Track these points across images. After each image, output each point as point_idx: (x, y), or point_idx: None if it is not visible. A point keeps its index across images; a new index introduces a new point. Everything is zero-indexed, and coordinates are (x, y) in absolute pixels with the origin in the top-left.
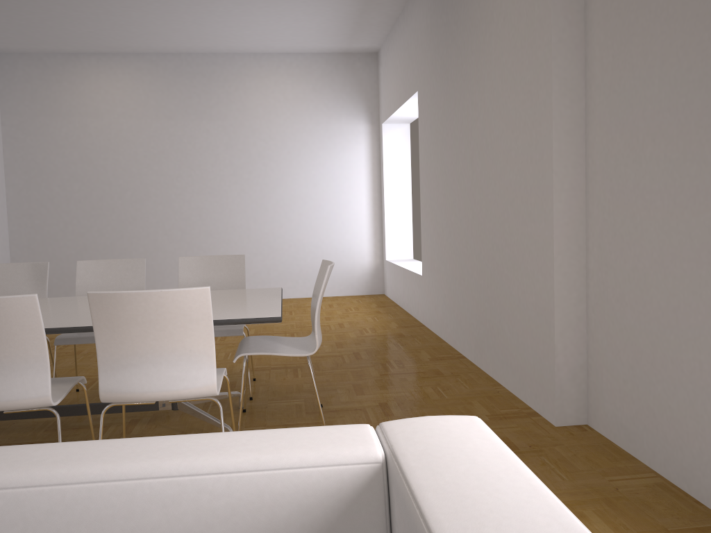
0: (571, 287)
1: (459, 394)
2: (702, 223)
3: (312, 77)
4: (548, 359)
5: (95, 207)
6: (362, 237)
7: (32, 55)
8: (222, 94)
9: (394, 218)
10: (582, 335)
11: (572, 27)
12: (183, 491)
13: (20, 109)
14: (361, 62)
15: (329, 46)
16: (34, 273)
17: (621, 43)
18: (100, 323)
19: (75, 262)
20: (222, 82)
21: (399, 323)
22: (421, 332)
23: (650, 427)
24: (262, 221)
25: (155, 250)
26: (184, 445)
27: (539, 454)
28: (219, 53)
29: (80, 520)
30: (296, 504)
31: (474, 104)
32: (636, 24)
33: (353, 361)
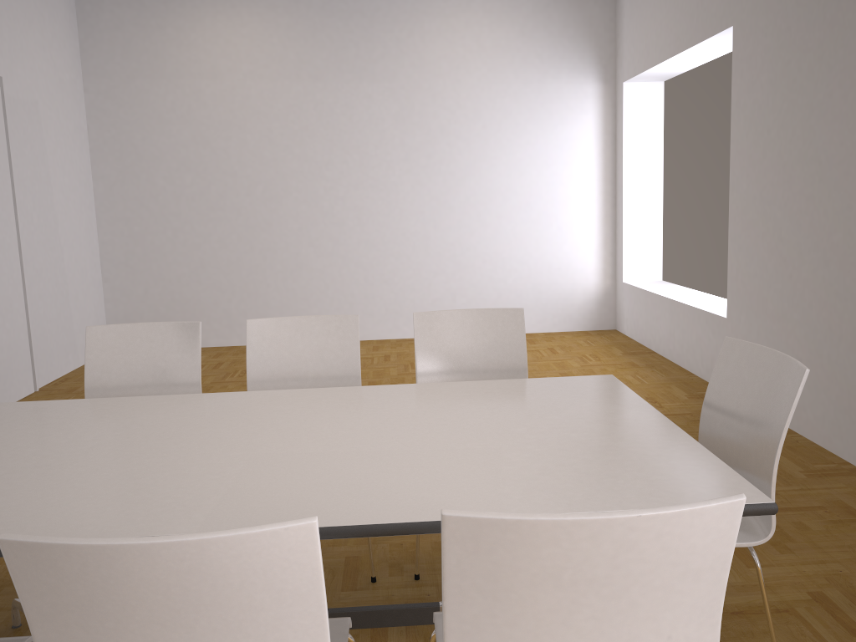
0: None
1: None
2: None
3: (520, 14)
4: None
5: (214, 208)
6: (586, 248)
7: None
8: (390, 41)
9: (637, 222)
10: None
11: None
12: None
13: (109, 68)
14: None
15: None
16: (177, 341)
17: None
18: (463, 580)
19: (189, 285)
20: (390, 24)
21: (685, 389)
22: None
23: None
24: (446, 227)
25: (298, 267)
26: None
27: None
28: None
29: None
30: None
31: None
32: None
33: None
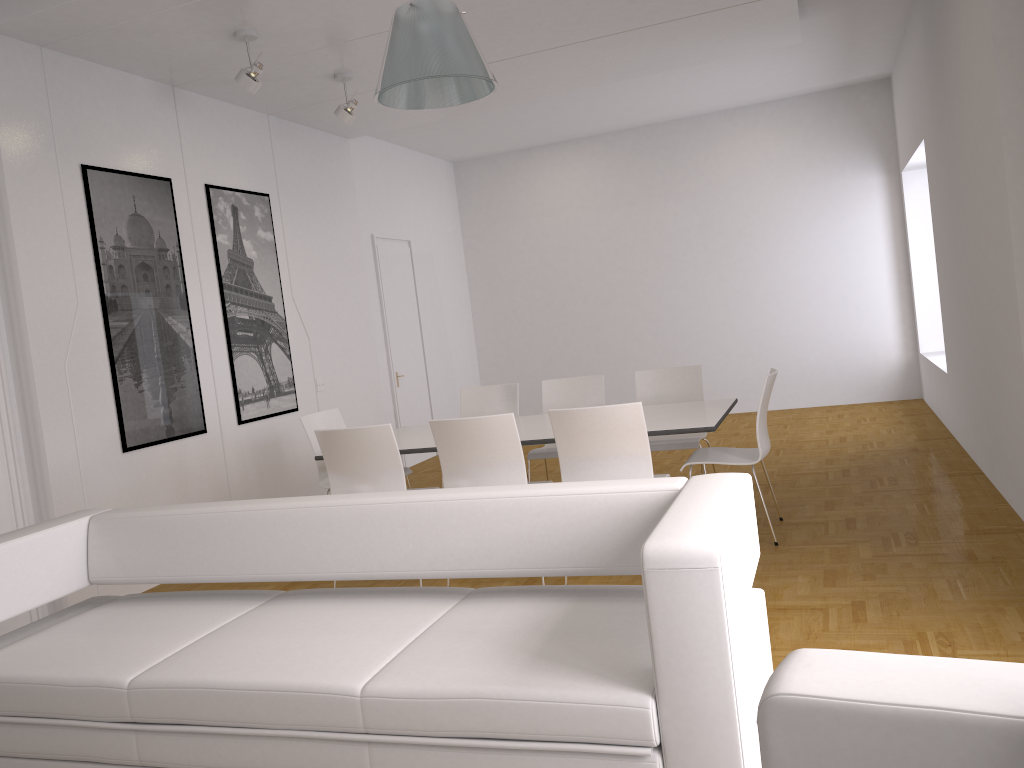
0: None
1: (945, 511)
2: None
3: (801, 126)
4: None
5: (558, 315)
6: (884, 324)
7: (485, 158)
8: (689, 166)
9: (928, 296)
10: None
11: None
12: (585, 500)
13: (478, 218)
14: (867, 94)
15: (819, 85)
16: (506, 394)
17: None
18: (559, 434)
19: (542, 378)
20: (688, 152)
21: (920, 436)
22: (943, 446)
23: None
24: (749, 315)
25: (625, 358)
26: (588, 483)
27: (996, 565)
28: (682, 118)
29: (543, 511)
30: (637, 508)
31: (962, 168)
32: None
33: (837, 479)
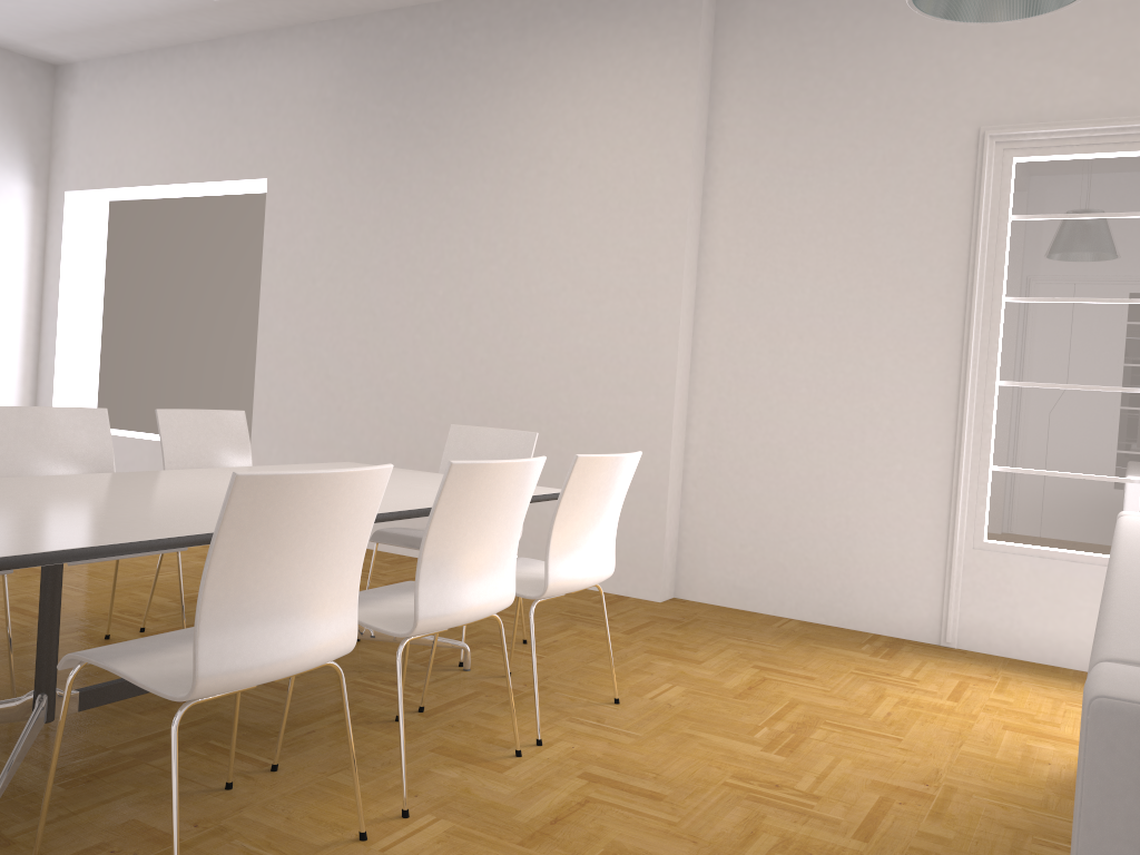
0: (677, 462)
1: None
2: (856, 409)
3: None
4: (650, 536)
5: None
6: (1, 383)
7: None
8: None
9: (72, 356)
10: (678, 509)
11: (696, 212)
12: None
13: None
14: (27, 72)
15: None
16: None
17: (760, 246)
18: (570, 494)
19: None
20: None
21: None
22: None
23: (779, 580)
24: None
25: None
26: None
27: (703, 621)
28: None
29: None
30: None
31: (484, 242)
32: (783, 236)
33: None
